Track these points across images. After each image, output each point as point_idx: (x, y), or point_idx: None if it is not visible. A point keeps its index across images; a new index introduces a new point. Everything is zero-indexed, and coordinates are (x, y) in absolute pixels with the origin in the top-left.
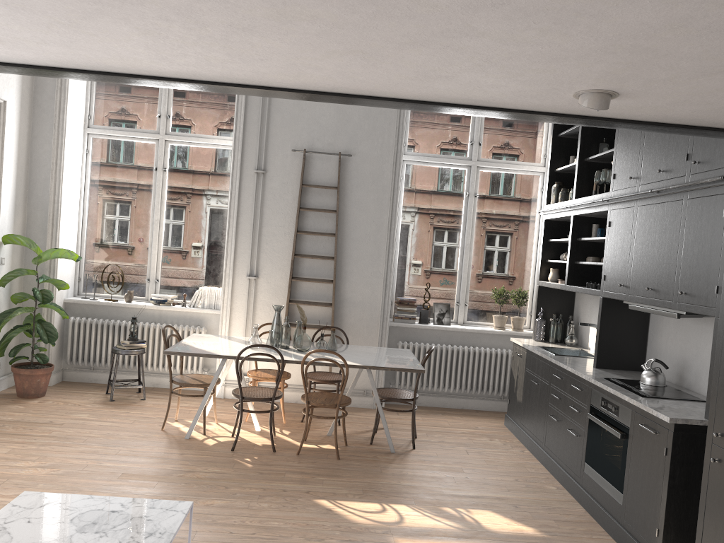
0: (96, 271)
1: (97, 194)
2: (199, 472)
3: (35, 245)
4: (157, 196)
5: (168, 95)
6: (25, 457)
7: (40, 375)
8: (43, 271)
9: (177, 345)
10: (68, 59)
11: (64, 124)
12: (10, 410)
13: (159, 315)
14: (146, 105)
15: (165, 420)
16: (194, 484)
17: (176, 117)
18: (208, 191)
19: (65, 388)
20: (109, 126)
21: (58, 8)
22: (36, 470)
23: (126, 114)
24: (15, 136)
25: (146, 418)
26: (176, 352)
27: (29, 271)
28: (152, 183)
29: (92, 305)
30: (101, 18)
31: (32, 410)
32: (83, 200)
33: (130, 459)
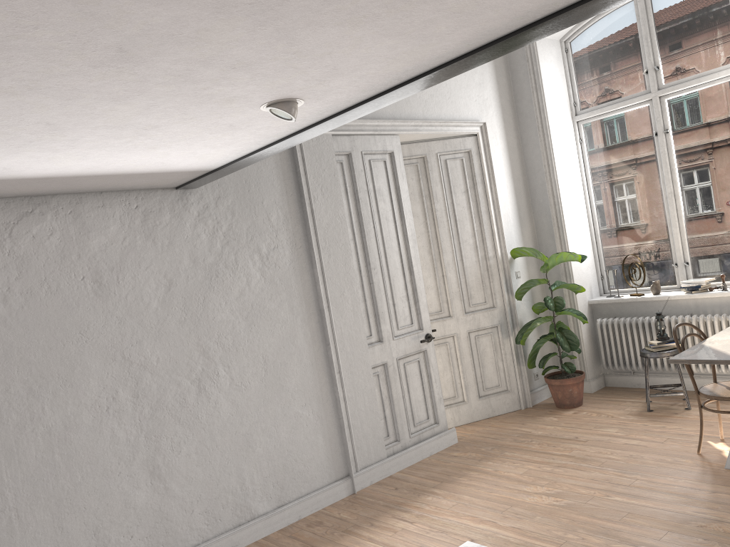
0: (617, 265)
1: (600, 182)
2: (728, 524)
3: (540, 254)
4: (664, 166)
5: (651, 44)
6: (536, 480)
7: (570, 385)
8: (560, 276)
9: (693, 348)
10: (367, 84)
11: (546, 122)
12: (544, 422)
13: (694, 305)
14: (628, 66)
15: (700, 441)
16: (715, 542)
17: (666, 64)
18: (727, 140)
19: (604, 395)
20: (596, 106)
21: (258, 48)
22: (540, 498)
23: (610, 86)
24: (503, 152)
25: (682, 436)
26: (684, 360)
27: (539, 280)
28: (655, 152)
29: (618, 303)
30: (297, 34)
31: (563, 423)
32: (587, 193)
33: (643, 494)
